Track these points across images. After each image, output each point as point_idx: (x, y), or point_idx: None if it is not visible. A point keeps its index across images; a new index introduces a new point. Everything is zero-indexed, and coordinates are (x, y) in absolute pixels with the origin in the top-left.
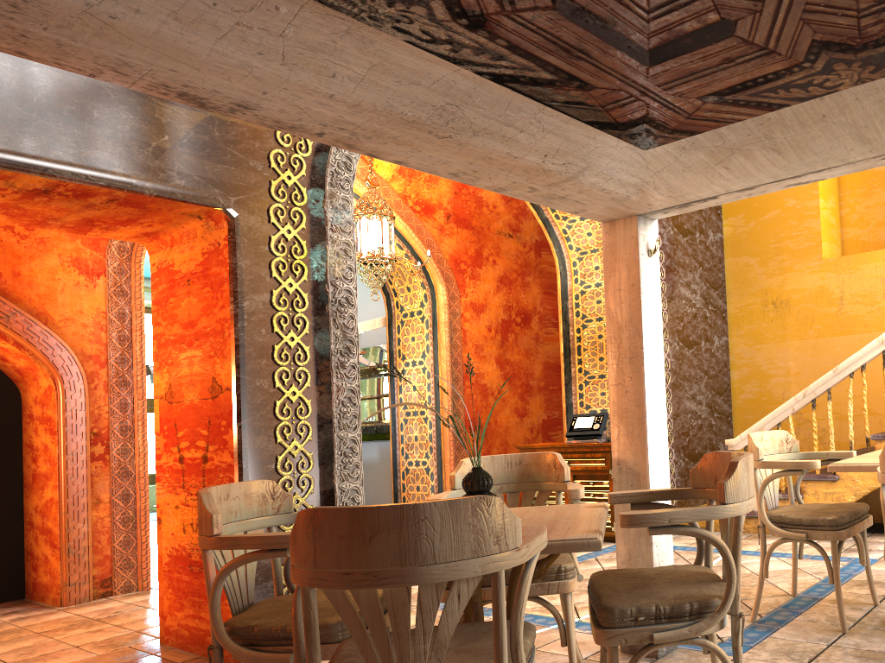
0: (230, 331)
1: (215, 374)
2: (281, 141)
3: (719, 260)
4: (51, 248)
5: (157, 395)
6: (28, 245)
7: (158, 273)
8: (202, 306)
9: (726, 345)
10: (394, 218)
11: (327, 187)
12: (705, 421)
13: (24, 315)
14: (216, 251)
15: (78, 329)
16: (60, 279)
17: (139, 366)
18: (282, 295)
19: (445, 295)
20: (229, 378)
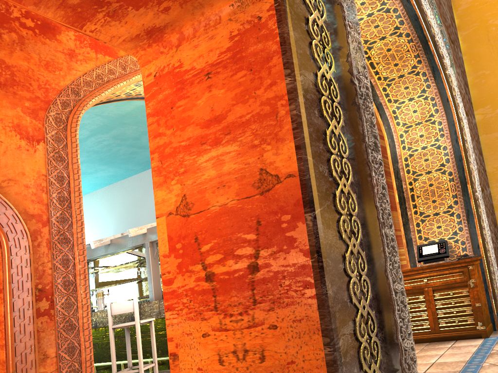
0: (288, 108)
1: (265, 164)
2: None
3: (478, 136)
4: None
5: (163, 213)
6: None
7: (156, 81)
8: (235, 95)
9: (490, 194)
10: None
11: None
12: (495, 245)
13: None
14: (254, 28)
15: (20, 189)
16: (3, 142)
17: (79, 224)
18: (323, 79)
19: None
20: (292, 162)
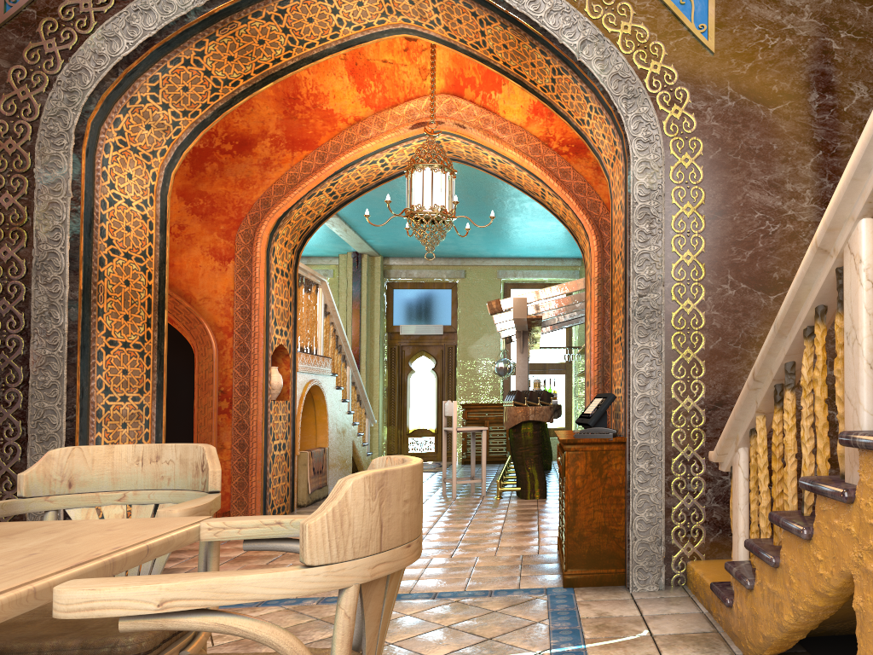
0: None
1: None
2: (3, 111)
3: None
4: (195, 241)
5: None
6: (180, 241)
7: None
8: None
9: None
10: (444, 166)
11: (35, 148)
12: None
13: (173, 297)
14: None
15: (213, 305)
16: (201, 266)
17: (252, 335)
18: None
19: (595, 246)
20: None
